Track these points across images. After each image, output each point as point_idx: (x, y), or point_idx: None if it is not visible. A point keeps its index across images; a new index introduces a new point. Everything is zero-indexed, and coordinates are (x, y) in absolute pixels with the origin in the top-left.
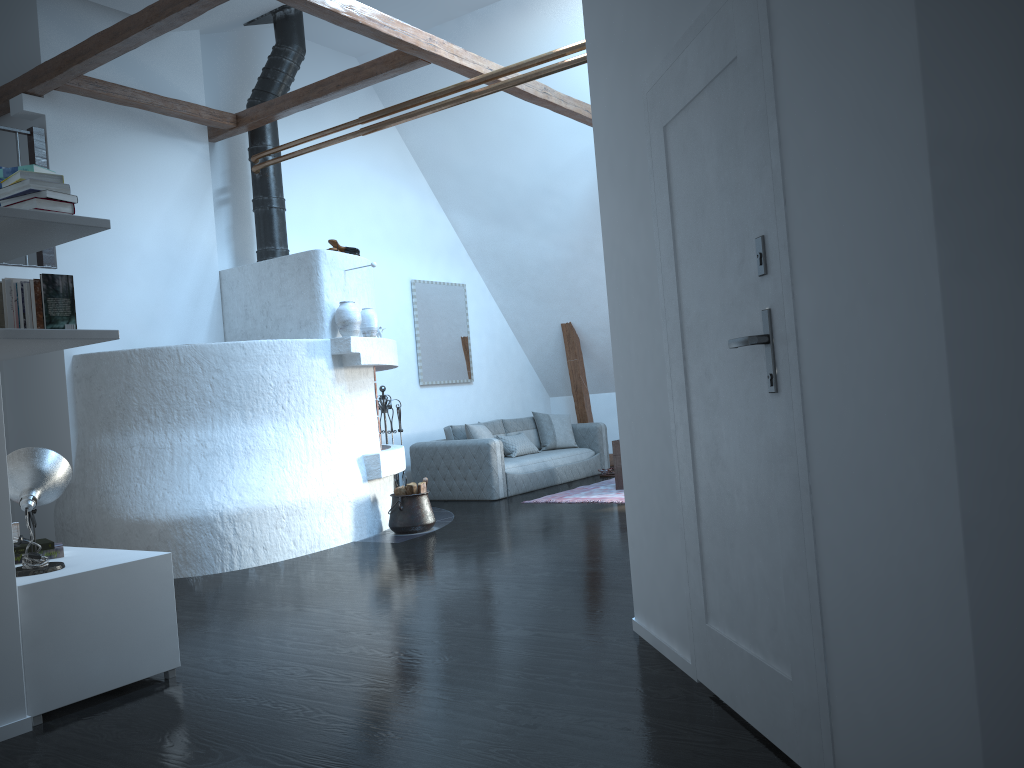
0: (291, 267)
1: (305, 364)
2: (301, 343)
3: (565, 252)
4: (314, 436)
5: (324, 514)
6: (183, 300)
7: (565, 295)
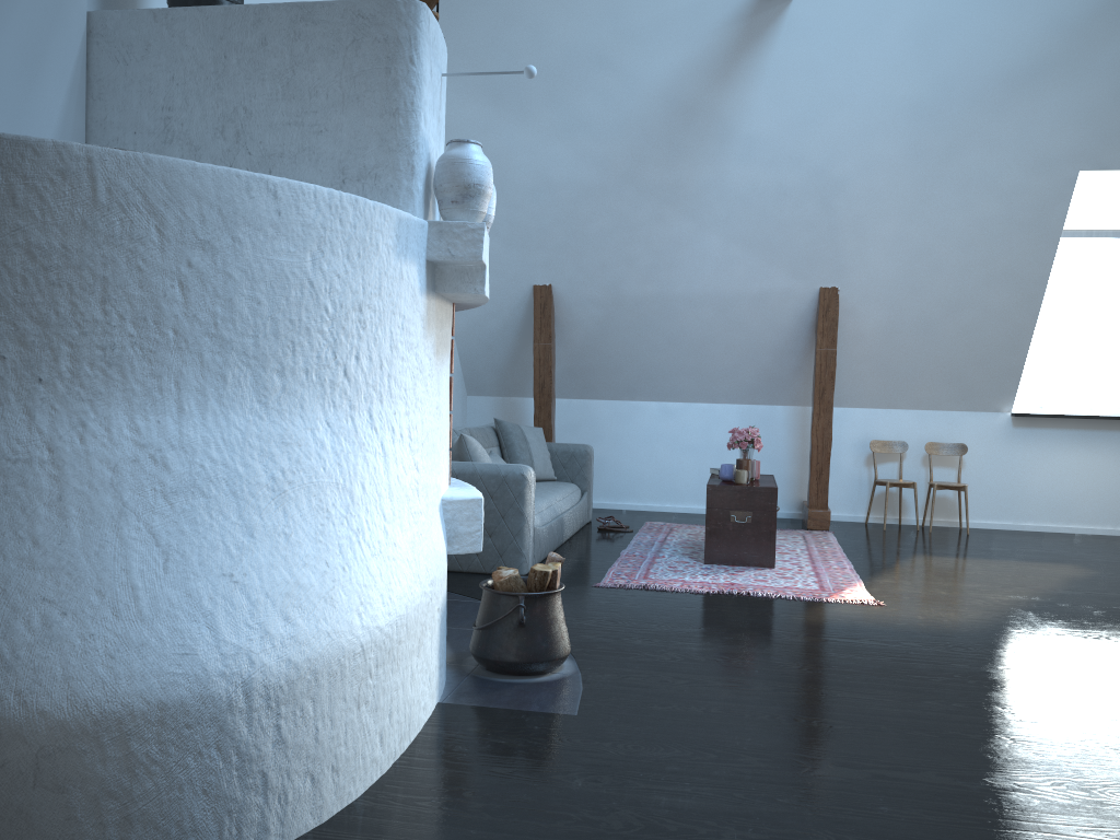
0: (332, 32)
1: (391, 271)
2: (389, 216)
3: (589, 171)
4: (398, 453)
5: (417, 649)
6: (4, 52)
7: (560, 241)
